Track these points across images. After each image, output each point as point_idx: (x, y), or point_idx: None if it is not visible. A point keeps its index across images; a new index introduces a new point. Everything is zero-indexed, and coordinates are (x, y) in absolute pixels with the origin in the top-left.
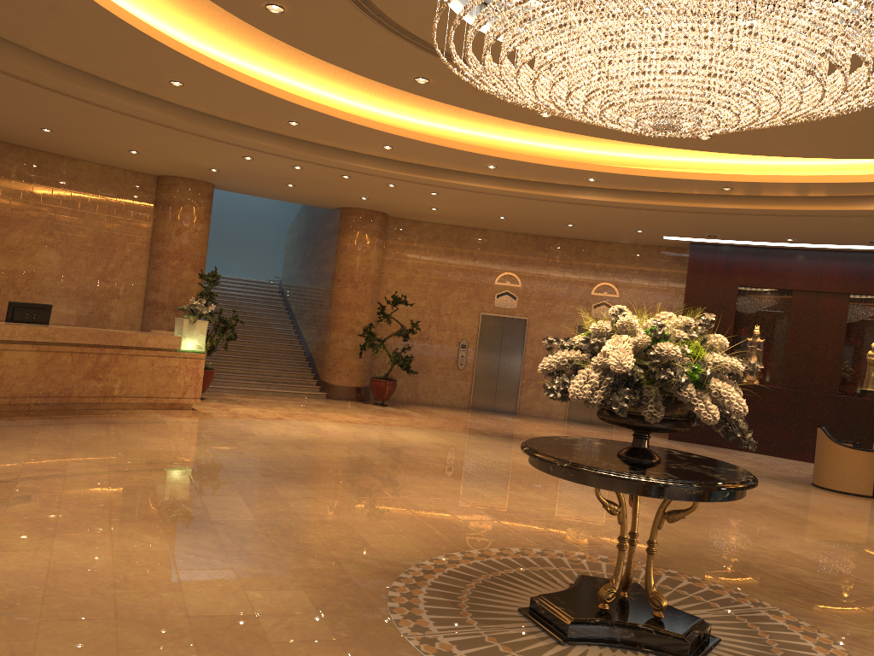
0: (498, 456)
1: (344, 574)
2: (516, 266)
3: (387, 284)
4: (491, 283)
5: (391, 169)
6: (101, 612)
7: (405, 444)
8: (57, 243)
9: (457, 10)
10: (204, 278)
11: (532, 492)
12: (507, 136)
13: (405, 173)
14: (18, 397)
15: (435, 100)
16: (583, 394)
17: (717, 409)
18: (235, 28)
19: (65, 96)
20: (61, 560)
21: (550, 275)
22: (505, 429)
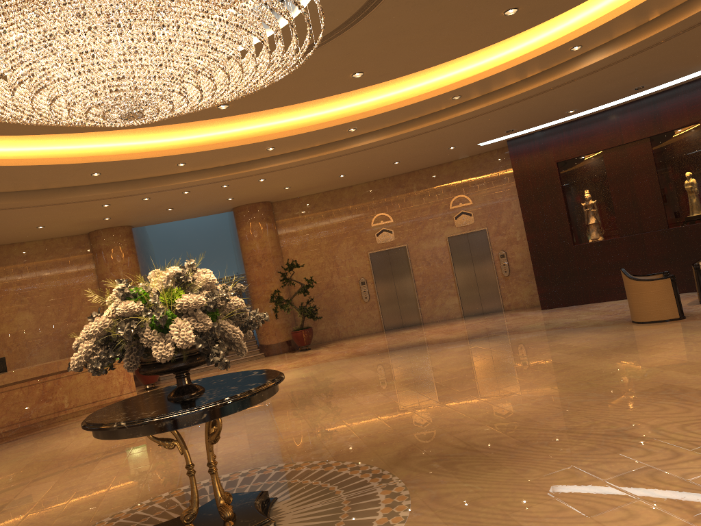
0: (343, 376)
1: None
2: (384, 206)
3: (288, 254)
4: (368, 226)
5: (204, 177)
6: None
7: None
8: (28, 306)
9: None
10: None
11: (325, 407)
12: (267, 122)
13: (216, 176)
14: None
15: (139, 127)
16: (77, 364)
17: (170, 347)
18: None
19: None
20: None
21: (412, 204)
22: (390, 343)
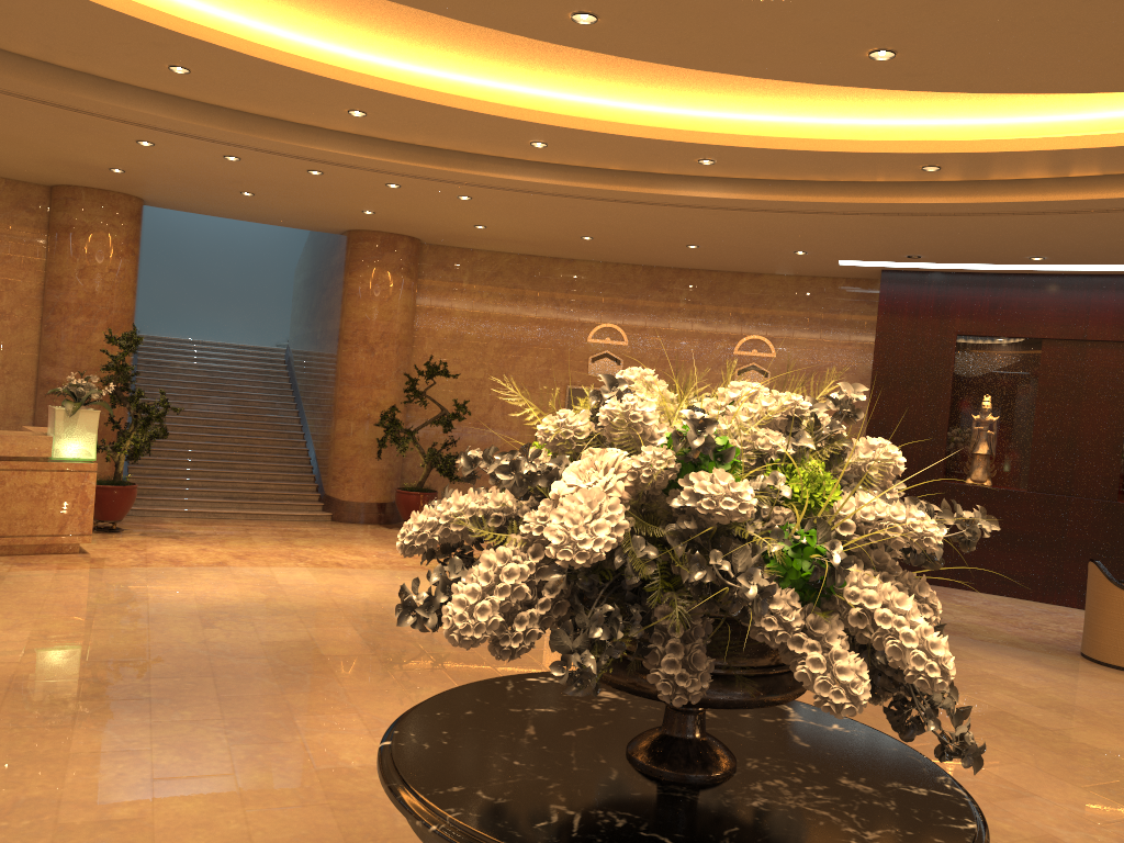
0: None
1: None
2: (620, 314)
3: (423, 345)
4: (582, 340)
5: (377, 154)
6: None
7: None
8: None
9: None
10: (114, 343)
11: None
12: (559, 89)
13: (402, 161)
14: None
15: None
16: (478, 625)
17: (864, 668)
18: None
19: None
20: None
21: (671, 326)
22: None
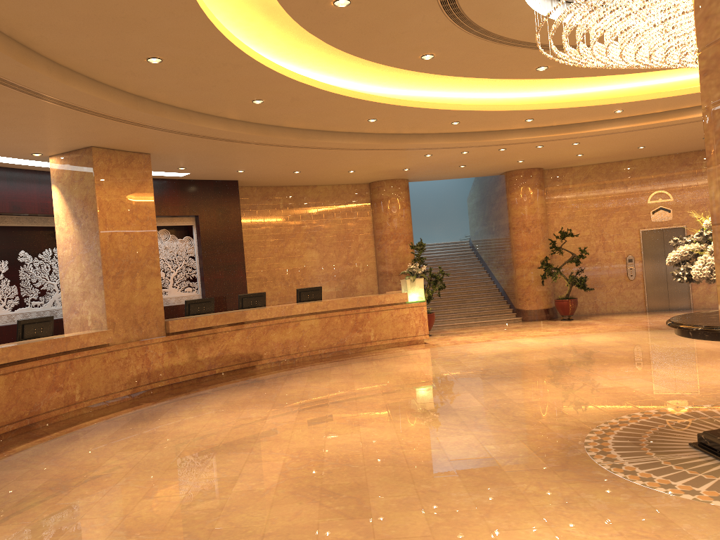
0: (673, 344)
1: (550, 432)
2: (665, 184)
3: (553, 223)
4: (644, 203)
5: (536, 135)
6: (397, 461)
7: (590, 345)
8: (315, 245)
9: (554, 17)
10: (414, 248)
11: (704, 366)
12: (626, 83)
13: (548, 135)
14: (313, 350)
15: (556, 78)
16: (703, 274)
17: None
18: (403, 73)
19: (306, 148)
20: (366, 437)
21: (698, 184)
22: None
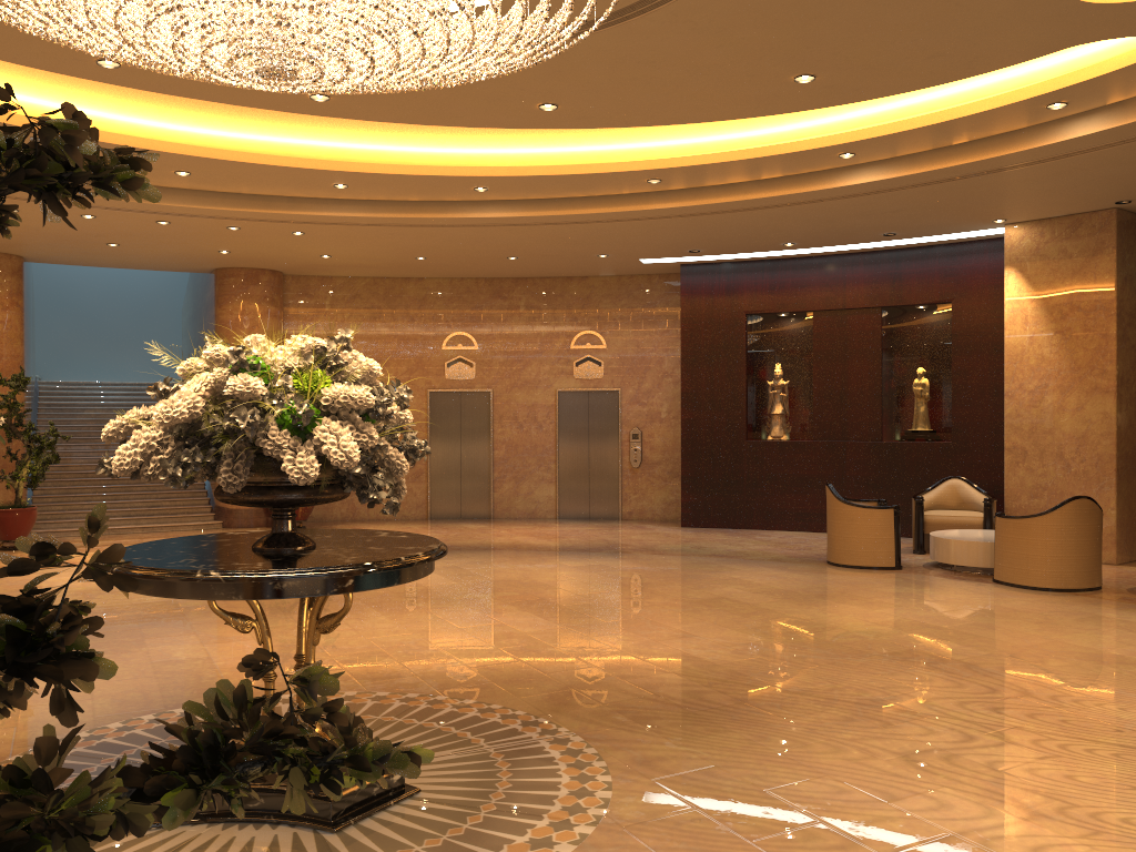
0: None
1: None
2: (469, 323)
3: None
4: (437, 348)
5: (209, 204)
6: None
7: None
8: None
9: None
10: (5, 384)
11: (383, 618)
12: (348, 141)
13: (232, 208)
14: None
15: (161, 93)
16: (128, 463)
17: (316, 462)
18: None
19: None
20: None
21: (514, 329)
22: (450, 539)
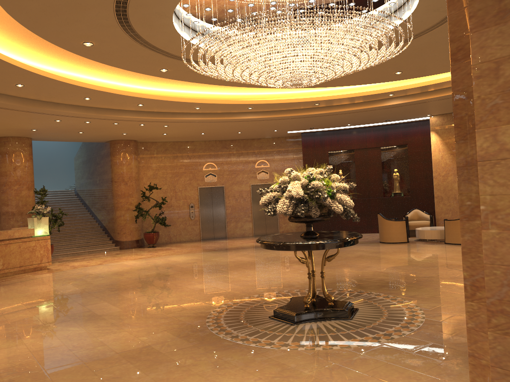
0: (227, 259)
1: (181, 321)
2: (213, 159)
3: (143, 179)
4: (201, 169)
5: (142, 116)
6: (73, 361)
7: (177, 263)
8: None
9: (185, 37)
10: (38, 193)
11: (252, 271)
12: (204, 91)
13: (151, 117)
14: None
15: (170, 79)
16: (283, 210)
17: (341, 206)
18: (55, 53)
19: None
20: (33, 346)
21: (232, 160)
22: (225, 246)
